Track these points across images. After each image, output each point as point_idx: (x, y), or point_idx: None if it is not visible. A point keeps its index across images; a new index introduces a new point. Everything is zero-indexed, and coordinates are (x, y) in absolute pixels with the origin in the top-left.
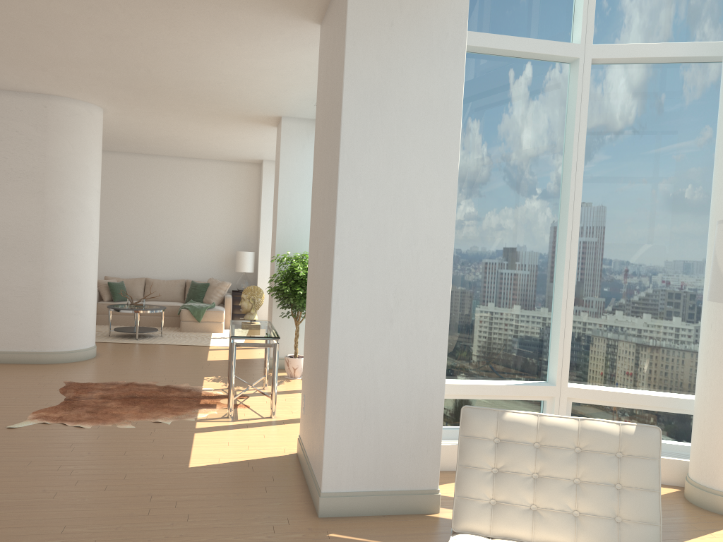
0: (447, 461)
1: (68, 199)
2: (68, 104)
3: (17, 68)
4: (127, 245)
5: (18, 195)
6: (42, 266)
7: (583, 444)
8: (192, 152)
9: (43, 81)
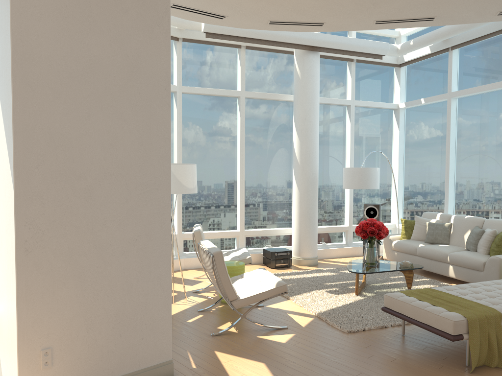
0: None
1: None
2: None
3: None
4: None
5: None
6: None
7: None
8: None
9: None
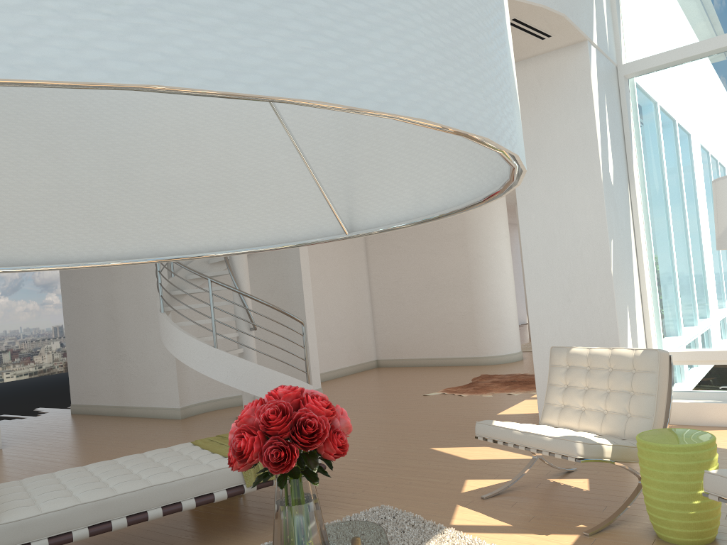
0: (688, 417)
1: (481, 246)
2: None
3: None
4: None
5: (451, 250)
6: (471, 296)
7: (612, 365)
8: None
9: None
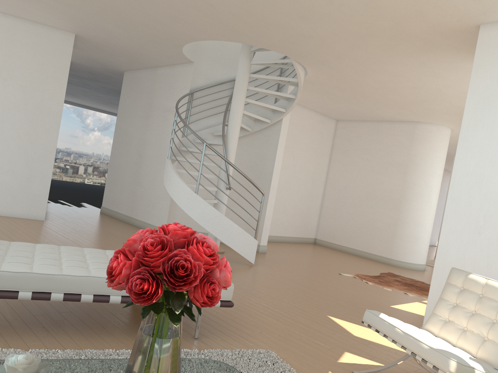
0: None
1: (418, 177)
2: (426, 126)
3: (391, 109)
4: None
5: (393, 174)
6: (398, 212)
7: None
8: None
9: (408, 114)
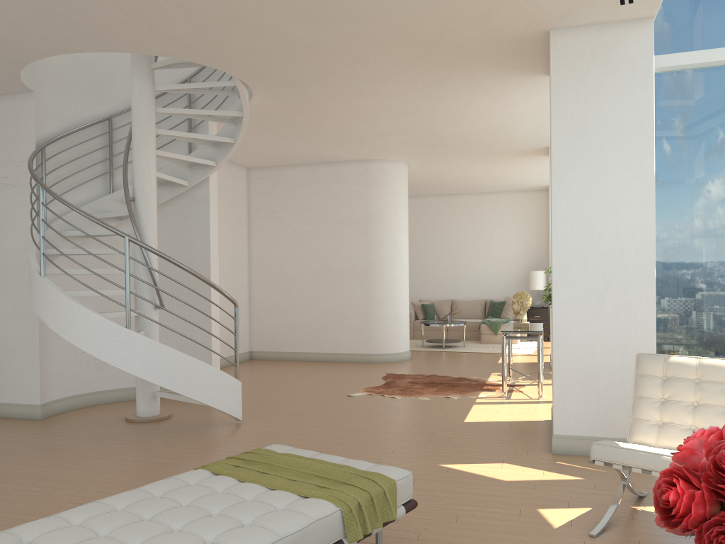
0: None
1: (384, 236)
2: (381, 164)
3: (346, 145)
4: (436, 273)
5: (351, 236)
6: (368, 288)
7: None
8: (484, 187)
9: (363, 151)
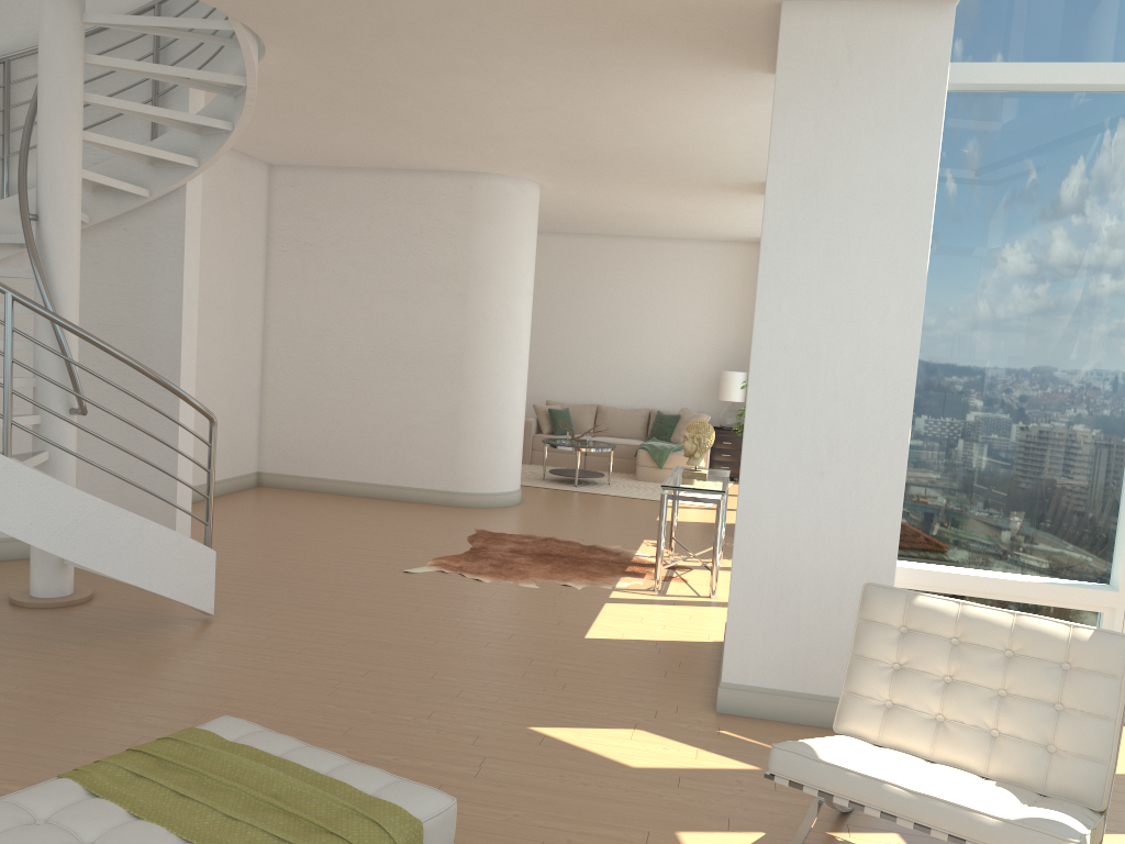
0: None
1: (492, 302)
2: (496, 182)
3: (436, 147)
4: (576, 360)
5: (437, 298)
6: (460, 386)
7: (1016, 647)
8: (663, 230)
9: (466, 159)
